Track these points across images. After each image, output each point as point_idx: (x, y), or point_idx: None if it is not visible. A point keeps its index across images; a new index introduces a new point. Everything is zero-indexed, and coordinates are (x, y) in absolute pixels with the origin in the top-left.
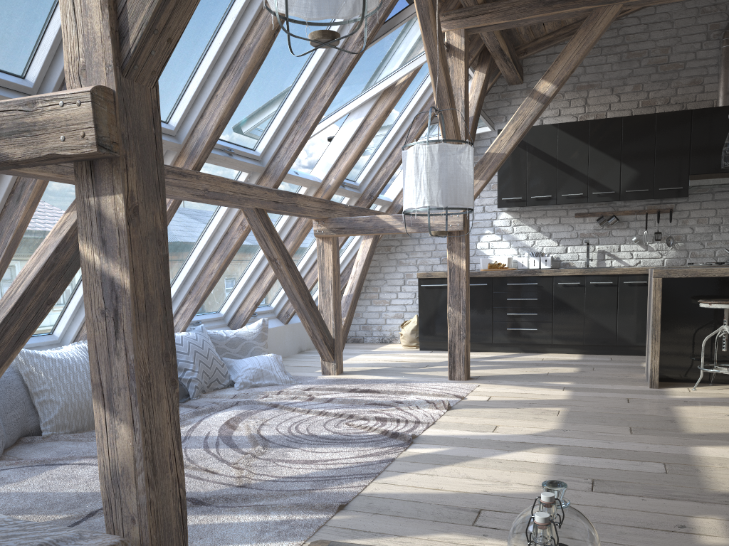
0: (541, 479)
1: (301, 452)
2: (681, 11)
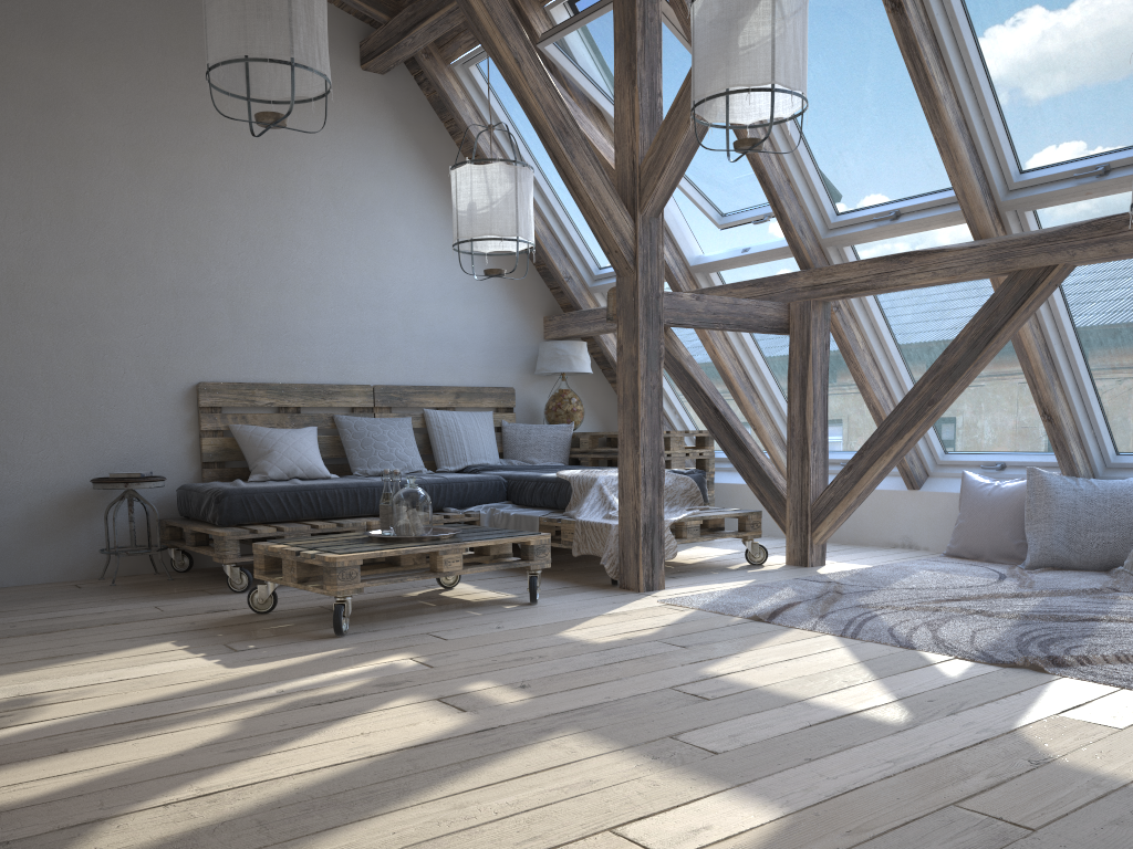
0: (743, 681)
1: (983, 626)
2: None
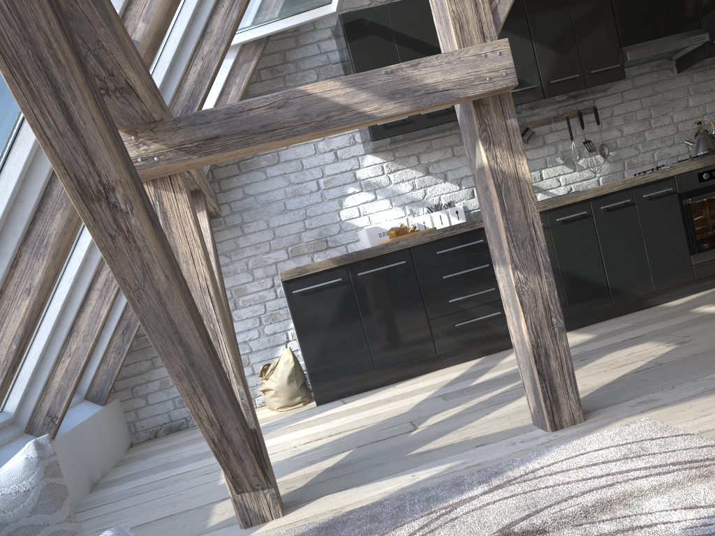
0: None
1: None
2: None
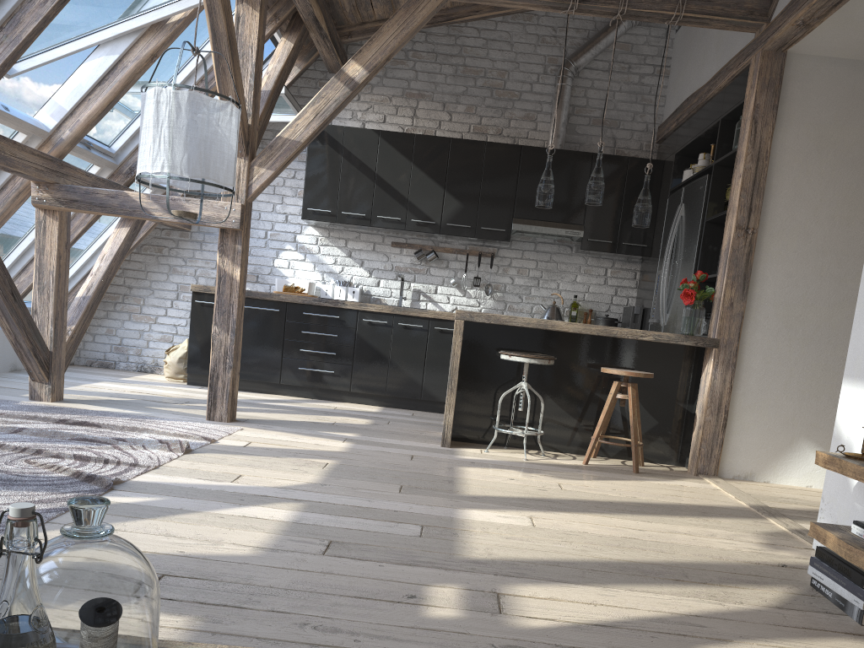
0: (266, 539)
1: None
2: (522, 35)
